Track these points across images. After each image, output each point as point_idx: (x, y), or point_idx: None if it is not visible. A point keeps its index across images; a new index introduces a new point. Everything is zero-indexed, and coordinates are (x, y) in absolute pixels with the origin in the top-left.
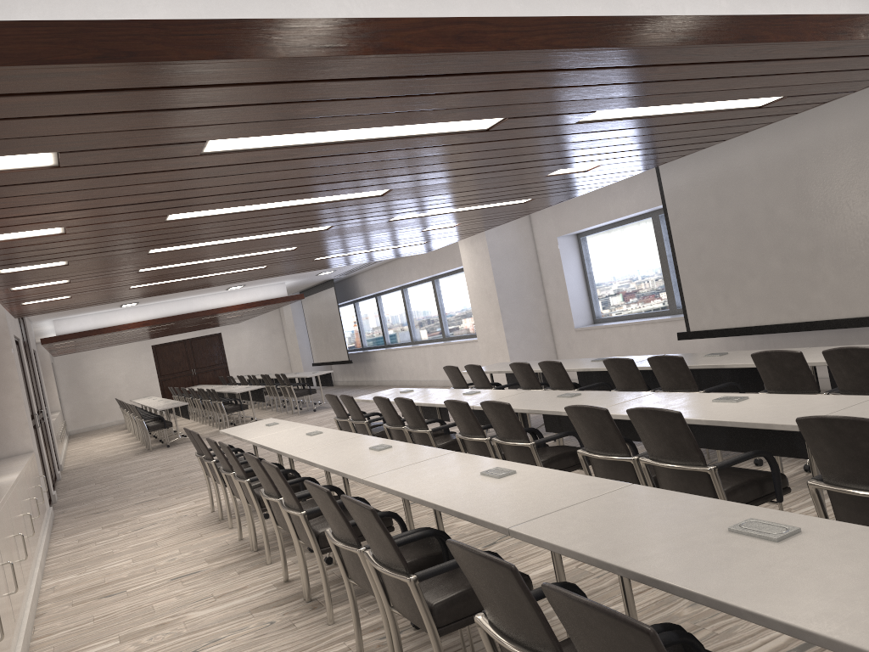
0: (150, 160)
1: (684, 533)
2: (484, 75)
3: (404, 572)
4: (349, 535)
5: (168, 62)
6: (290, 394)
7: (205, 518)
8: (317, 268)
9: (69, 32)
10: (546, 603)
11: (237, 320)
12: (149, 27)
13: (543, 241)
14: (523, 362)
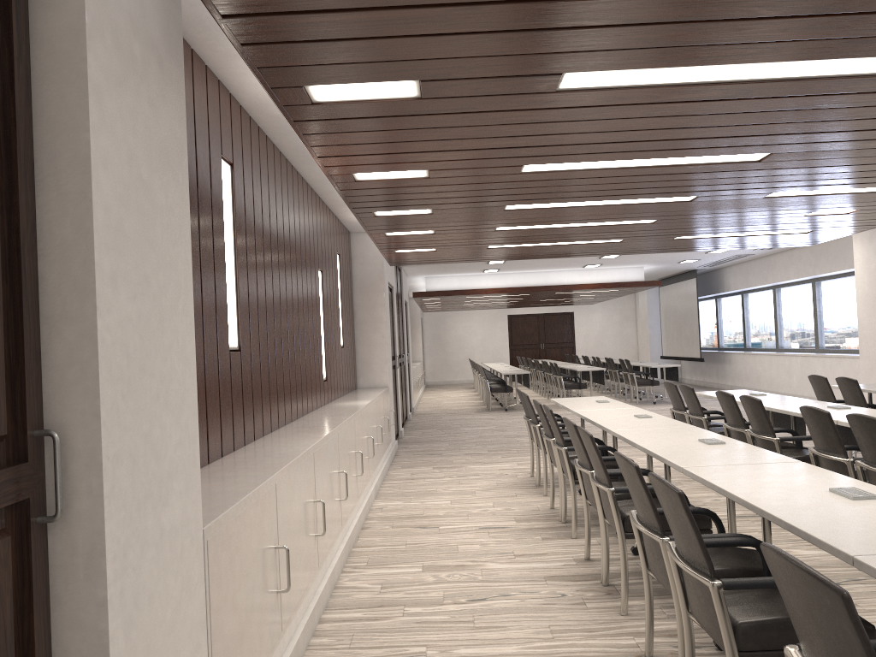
0: (505, 96)
1: None
2: None
3: (707, 575)
4: (653, 520)
5: None
6: (631, 381)
7: (523, 480)
8: (677, 250)
9: None
10: None
11: (590, 301)
12: None
13: None
14: None
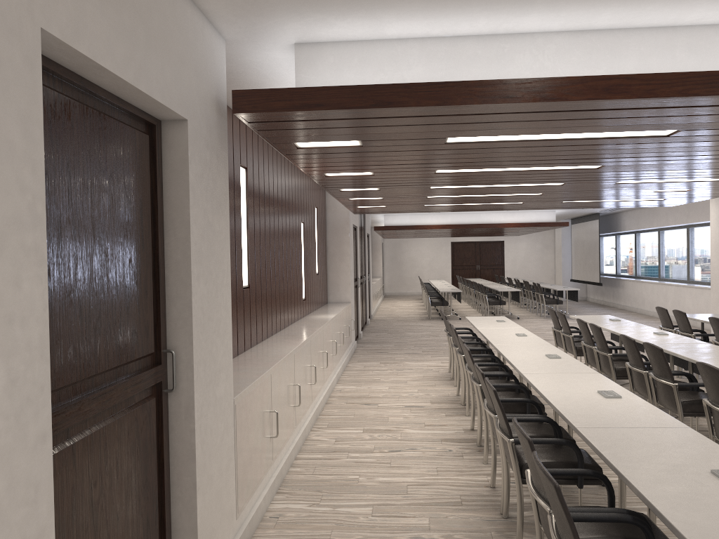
0: (414, 145)
1: (679, 464)
2: (637, 109)
3: (508, 435)
4: (491, 405)
5: (409, 107)
6: (541, 300)
7: (442, 375)
8: (568, 208)
9: (360, 91)
10: (638, 502)
11: (515, 234)
12: (402, 87)
13: None
14: None
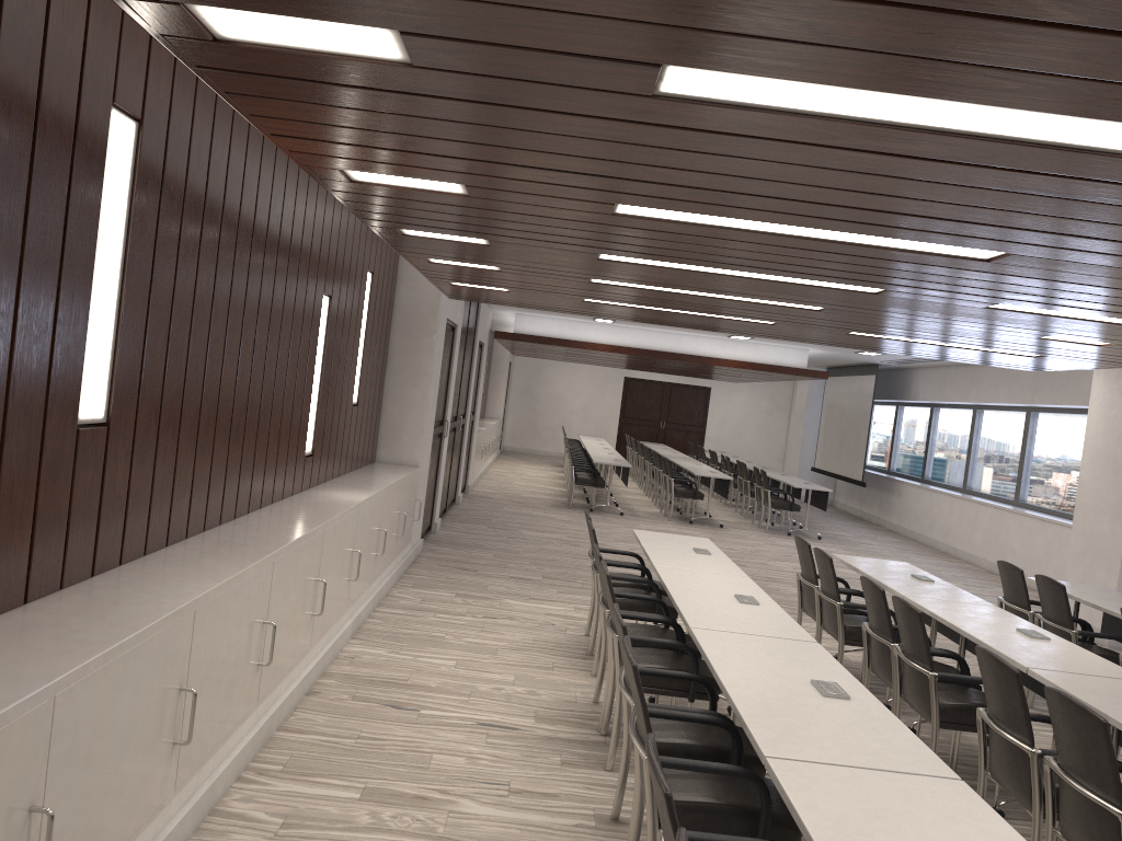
0: (564, 88)
1: None
2: None
3: None
4: None
5: None
6: (764, 500)
7: (572, 641)
8: (852, 346)
9: None
10: None
11: (733, 379)
12: None
13: None
14: None
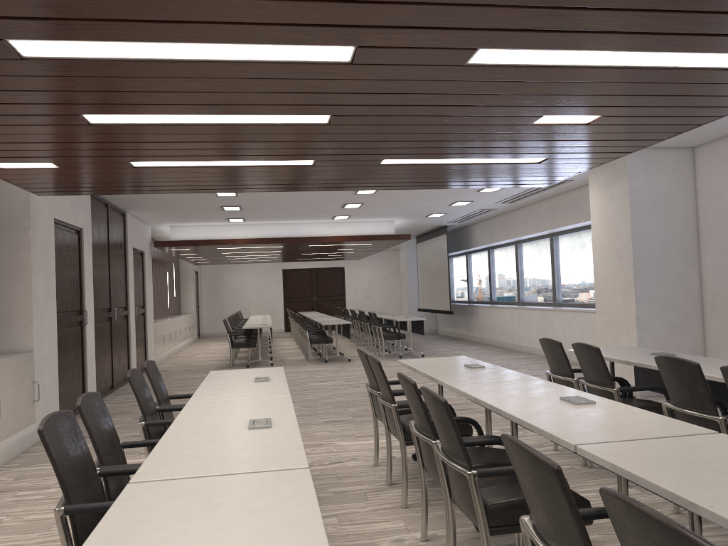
0: None
1: None
2: None
3: None
4: None
5: None
6: (379, 335)
7: None
8: (397, 186)
9: None
10: None
11: (353, 255)
12: None
13: (710, 193)
14: (668, 353)
